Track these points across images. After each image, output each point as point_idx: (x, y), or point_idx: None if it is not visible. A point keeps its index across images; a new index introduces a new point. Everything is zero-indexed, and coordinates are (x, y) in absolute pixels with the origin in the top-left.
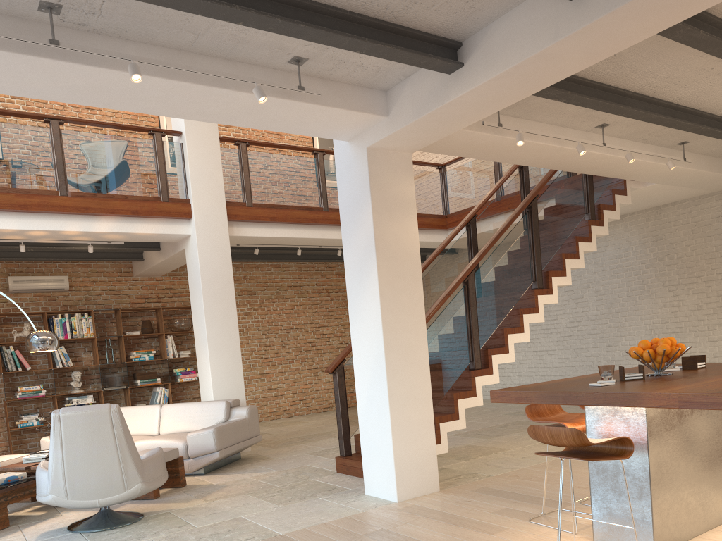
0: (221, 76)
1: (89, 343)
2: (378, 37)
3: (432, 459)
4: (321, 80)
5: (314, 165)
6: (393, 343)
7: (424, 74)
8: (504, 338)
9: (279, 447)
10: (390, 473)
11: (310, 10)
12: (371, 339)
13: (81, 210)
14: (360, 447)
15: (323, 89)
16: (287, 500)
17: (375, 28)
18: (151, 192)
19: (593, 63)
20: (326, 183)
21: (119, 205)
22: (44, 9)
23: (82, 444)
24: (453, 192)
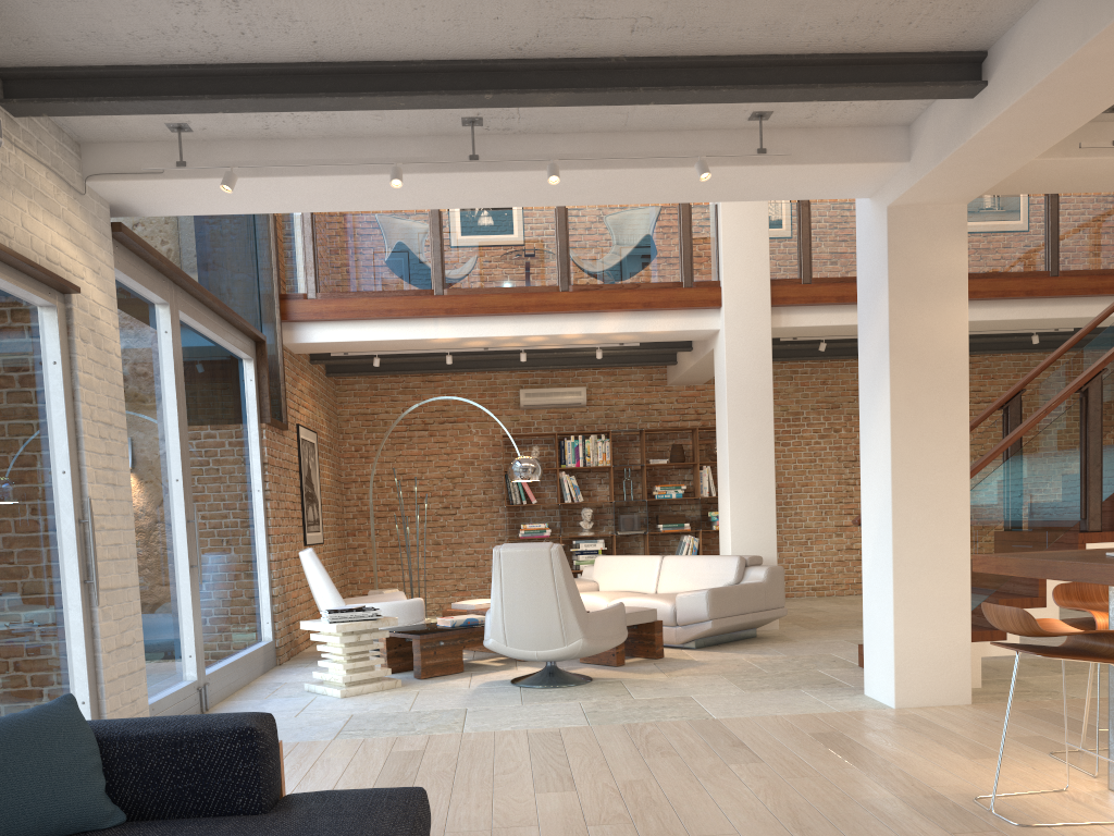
0: (654, 157)
1: (605, 473)
2: (843, 76)
3: (962, 657)
4: (803, 130)
5: None
6: (907, 484)
7: (947, 99)
8: None
9: (819, 629)
10: (889, 667)
11: (741, 67)
12: (879, 478)
13: (582, 308)
14: None
15: (806, 142)
16: (760, 687)
17: (838, 65)
18: (671, 276)
19: None
20: None
21: (628, 297)
22: (467, 124)
23: (521, 586)
24: None
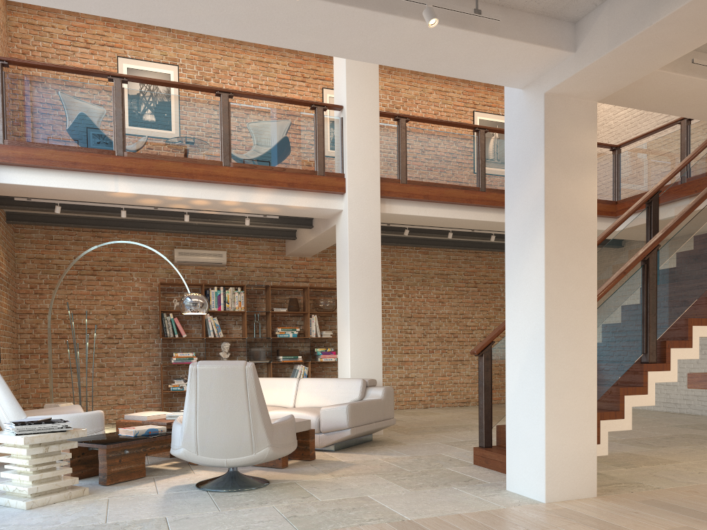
0: None
1: (239, 317)
2: None
3: (591, 459)
4: (500, 8)
5: (474, 142)
6: (555, 319)
7: None
8: (687, 330)
9: (412, 434)
10: (539, 469)
11: None
12: (529, 314)
13: (241, 181)
14: (502, 440)
15: (502, 19)
16: (417, 485)
17: None
18: (308, 166)
19: None
20: (486, 162)
21: (276, 177)
22: None
23: (215, 400)
24: (627, 176)
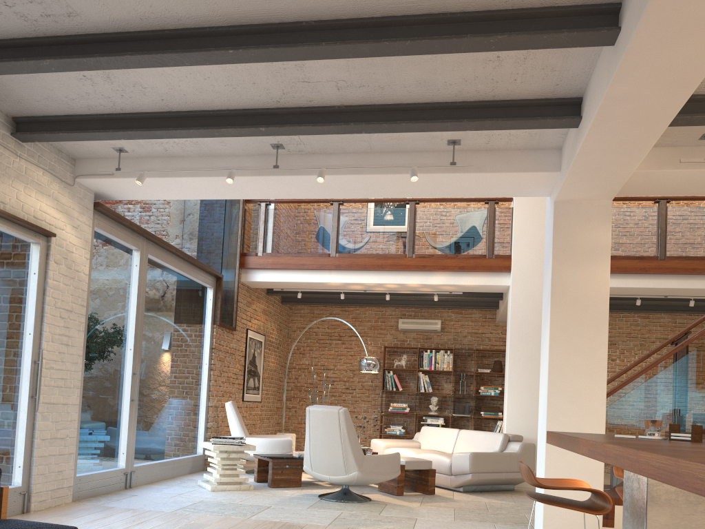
0: (384, 167)
1: (450, 375)
2: (484, 115)
3: None
4: (488, 152)
5: (654, 213)
6: (559, 386)
7: (571, 130)
8: None
9: None
10: (541, 513)
11: (417, 110)
12: (544, 381)
13: (419, 268)
14: None
15: (489, 159)
16: (469, 519)
17: (481, 108)
18: (479, 251)
19: (691, 91)
20: (667, 231)
21: (449, 262)
22: (275, 147)
23: (320, 432)
24: None
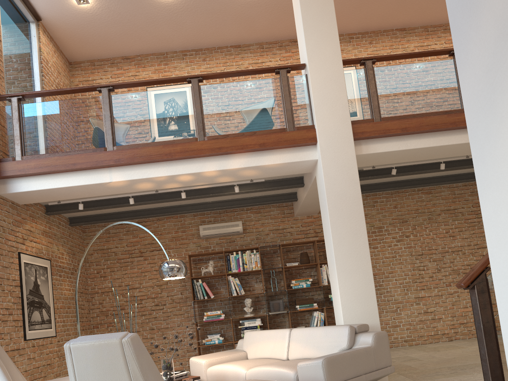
0: None
1: (259, 275)
2: None
3: None
4: None
5: (451, 66)
6: None
7: None
8: None
9: (421, 380)
10: None
11: None
12: None
13: (215, 151)
14: None
15: None
16: None
17: None
18: (278, 125)
19: None
20: None
21: (248, 141)
22: None
23: None
24: None
